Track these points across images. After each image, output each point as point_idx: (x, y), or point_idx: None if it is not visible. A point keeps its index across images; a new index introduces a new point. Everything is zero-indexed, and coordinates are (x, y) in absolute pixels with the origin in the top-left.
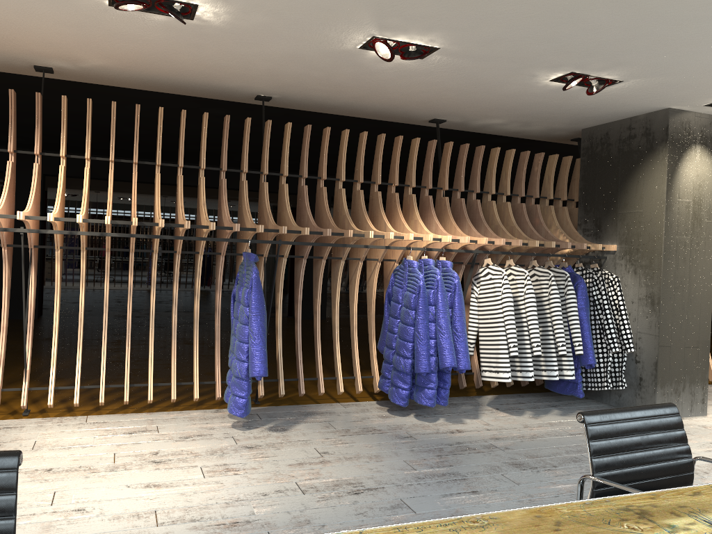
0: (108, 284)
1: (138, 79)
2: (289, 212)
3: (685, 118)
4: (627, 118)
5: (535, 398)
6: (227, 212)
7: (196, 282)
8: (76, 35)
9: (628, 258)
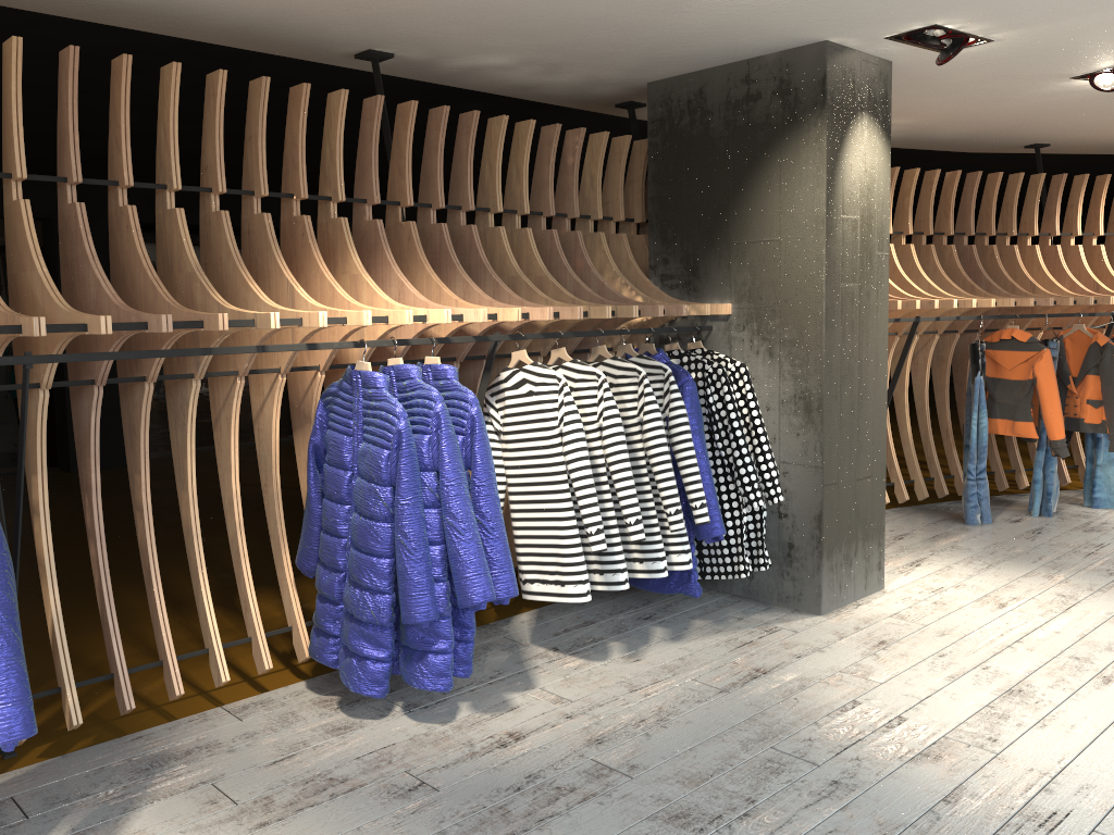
0: None
1: None
2: (44, 273)
3: (848, 62)
4: (741, 61)
5: (606, 605)
6: None
7: None
8: None
9: (755, 327)
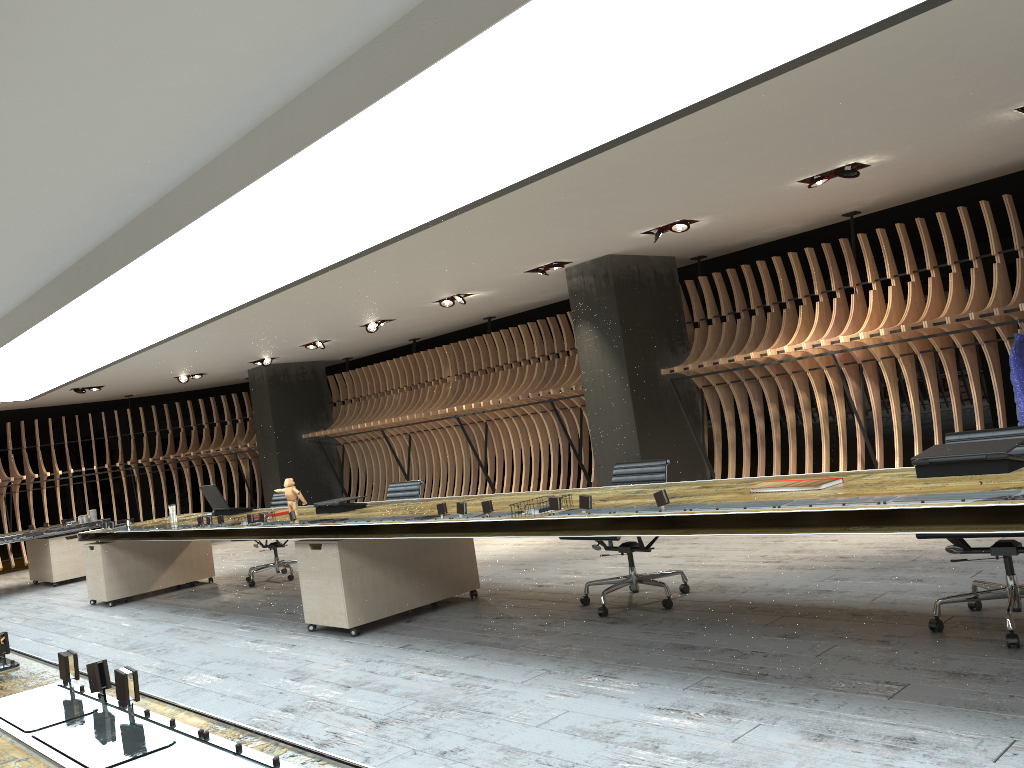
0: (928, 383)
1: (923, 191)
2: None
3: None
4: None
5: None
6: (1015, 293)
7: None
8: (829, 197)
9: None
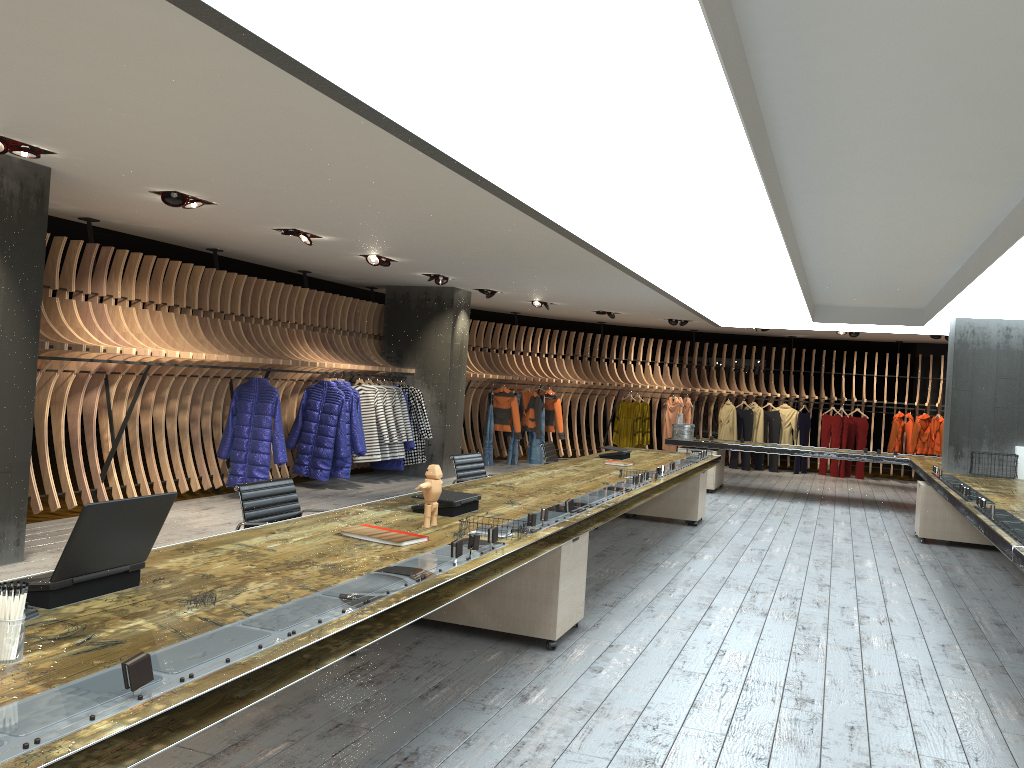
0: (140, 402)
1: (148, 232)
2: (249, 344)
3: (459, 293)
4: (424, 286)
5: (366, 476)
6: (222, 345)
7: (187, 399)
8: (197, 224)
9: (423, 378)
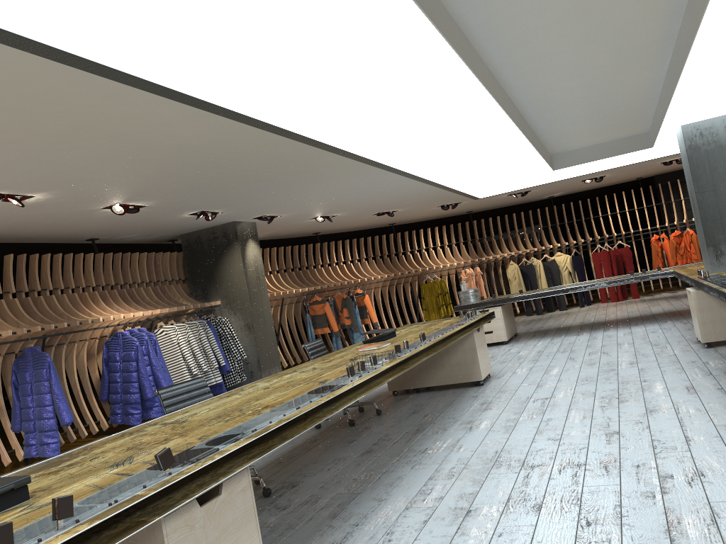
0: None
1: None
2: (28, 317)
3: (242, 225)
4: (210, 227)
5: None
6: None
7: None
8: None
9: (229, 306)
